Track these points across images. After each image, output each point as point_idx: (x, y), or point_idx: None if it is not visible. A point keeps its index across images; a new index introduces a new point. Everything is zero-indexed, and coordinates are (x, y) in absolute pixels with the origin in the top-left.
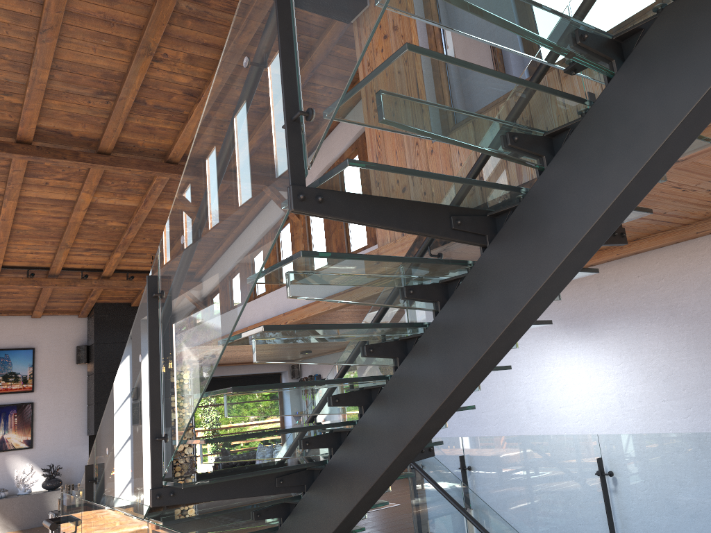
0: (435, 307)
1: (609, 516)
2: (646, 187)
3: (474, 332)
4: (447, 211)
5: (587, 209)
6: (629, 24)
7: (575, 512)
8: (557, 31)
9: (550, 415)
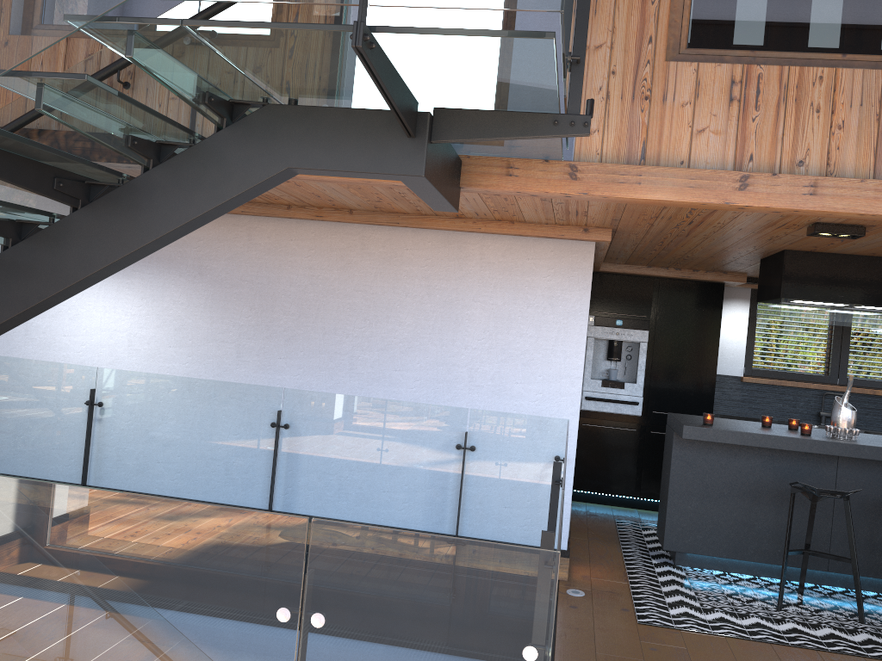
0: (6, 242)
1: (88, 442)
2: (219, 214)
3: (45, 277)
4: (53, 172)
5: (174, 215)
6: (243, 96)
7: (53, 437)
8: (195, 91)
9: (51, 341)
